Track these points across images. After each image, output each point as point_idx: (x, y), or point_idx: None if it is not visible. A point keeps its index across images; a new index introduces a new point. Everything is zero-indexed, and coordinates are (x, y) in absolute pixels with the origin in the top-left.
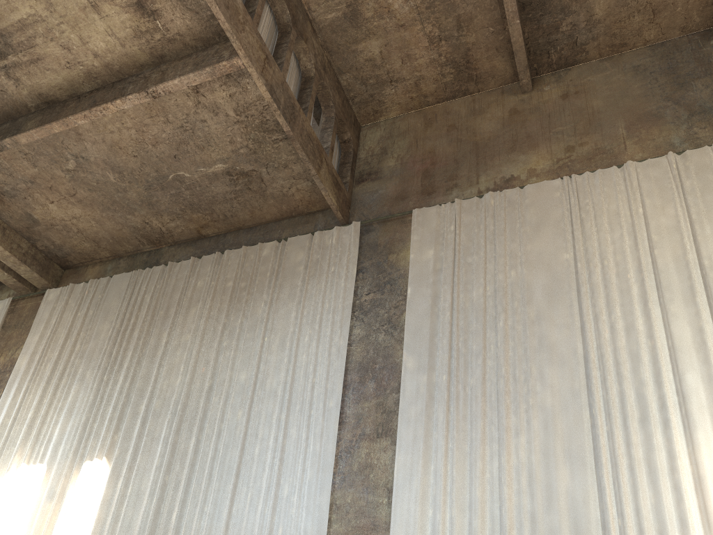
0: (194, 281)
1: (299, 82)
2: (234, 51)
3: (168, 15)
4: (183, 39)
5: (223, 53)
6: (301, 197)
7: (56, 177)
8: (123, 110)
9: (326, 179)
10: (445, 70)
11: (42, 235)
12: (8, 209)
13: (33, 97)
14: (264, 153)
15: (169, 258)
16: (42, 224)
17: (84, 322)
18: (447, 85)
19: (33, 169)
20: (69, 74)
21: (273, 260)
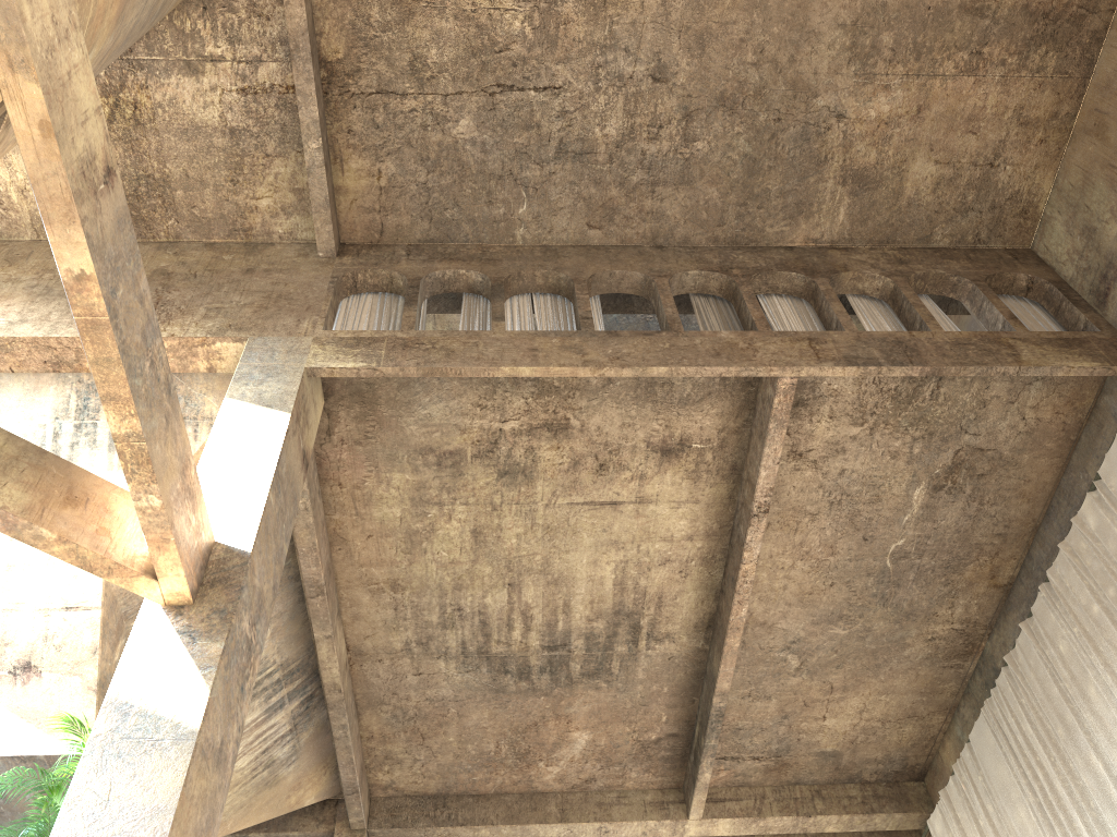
0: (1053, 651)
1: (890, 310)
2: (771, 378)
3: (693, 428)
4: (728, 429)
5: (767, 392)
6: (1051, 410)
7: (797, 689)
8: (767, 555)
9: (1042, 356)
10: (1033, 63)
11: (858, 762)
12: (799, 766)
13: (694, 635)
14: (941, 422)
15: (1002, 651)
16: (843, 751)
17: (995, 827)
18: (1061, 68)
19: (770, 703)
20: (692, 580)
21: (1112, 520)
